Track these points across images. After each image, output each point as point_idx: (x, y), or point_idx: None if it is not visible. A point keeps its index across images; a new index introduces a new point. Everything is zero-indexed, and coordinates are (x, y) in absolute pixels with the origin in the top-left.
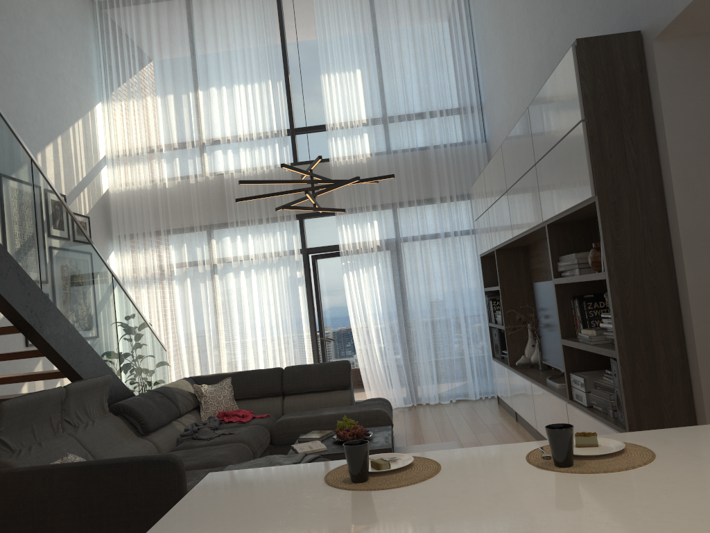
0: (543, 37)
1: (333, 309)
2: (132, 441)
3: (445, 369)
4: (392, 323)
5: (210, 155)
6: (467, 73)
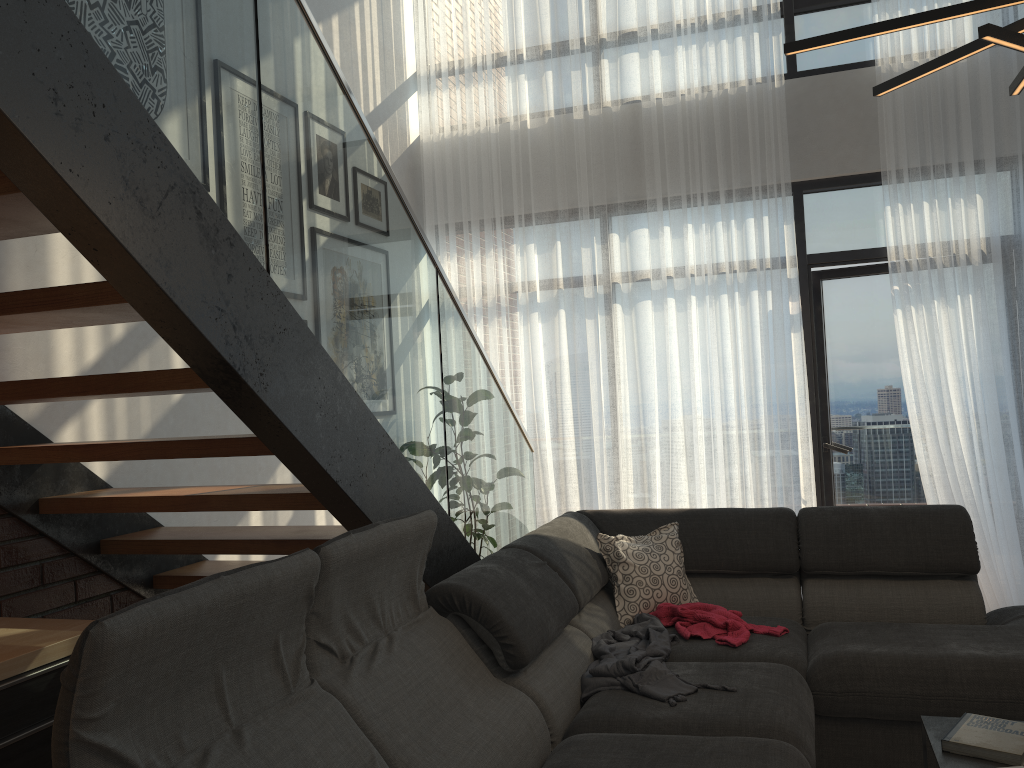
0: None
1: (855, 386)
2: (485, 695)
3: None
4: (1010, 422)
5: (615, 61)
6: None
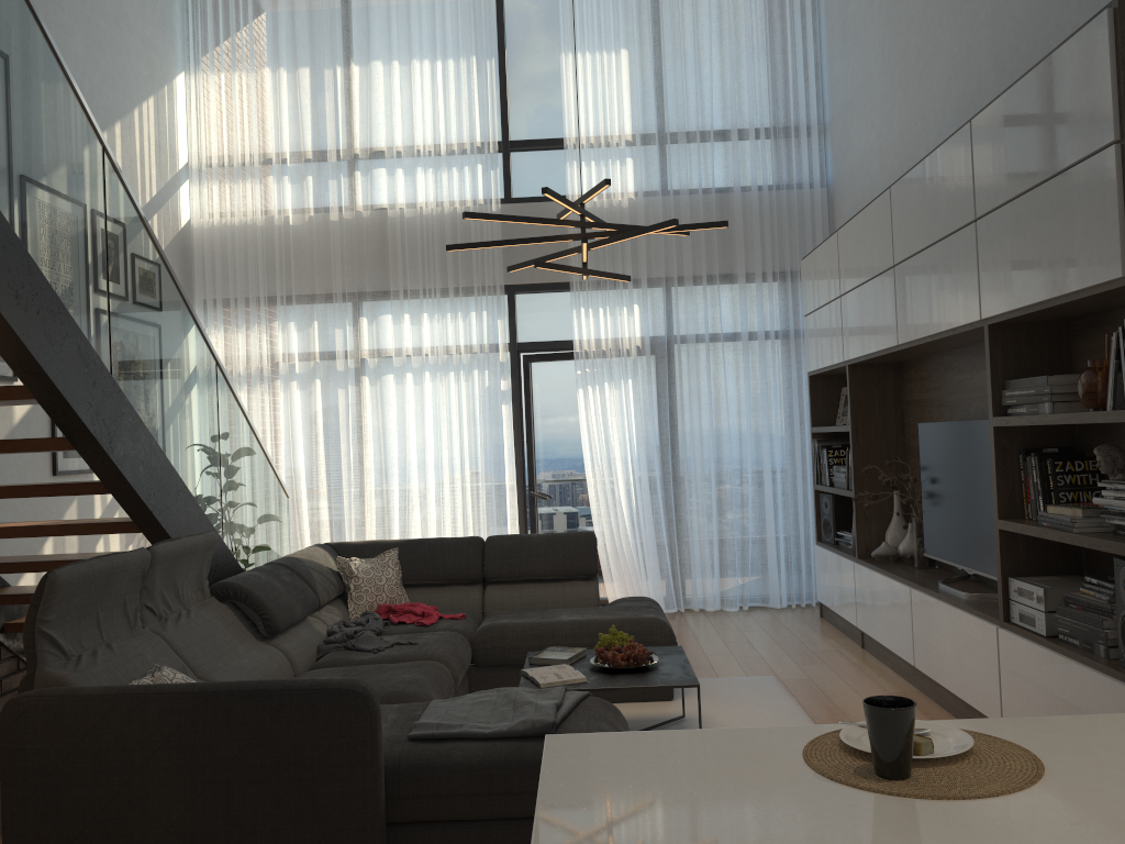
0: (983, 7)
1: (554, 447)
2: (251, 647)
3: (735, 556)
4: (654, 475)
5: (366, 175)
6: (805, 70)
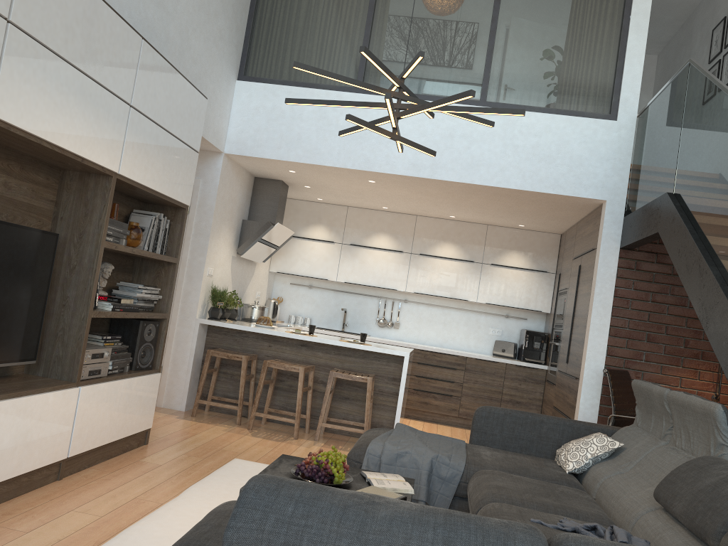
0: None
1: None
2: (652, 494)
3: None
4: None
5: None
6: None
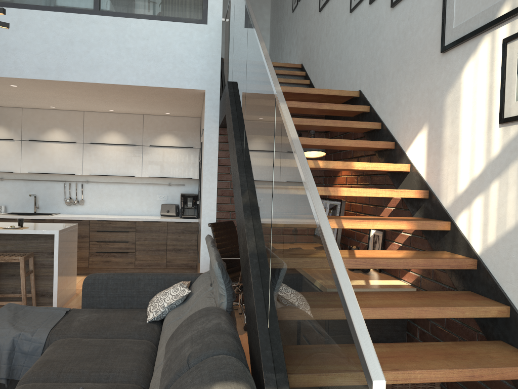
0: None
1: None
2: None
3: None
4: None
5: None
6: None
